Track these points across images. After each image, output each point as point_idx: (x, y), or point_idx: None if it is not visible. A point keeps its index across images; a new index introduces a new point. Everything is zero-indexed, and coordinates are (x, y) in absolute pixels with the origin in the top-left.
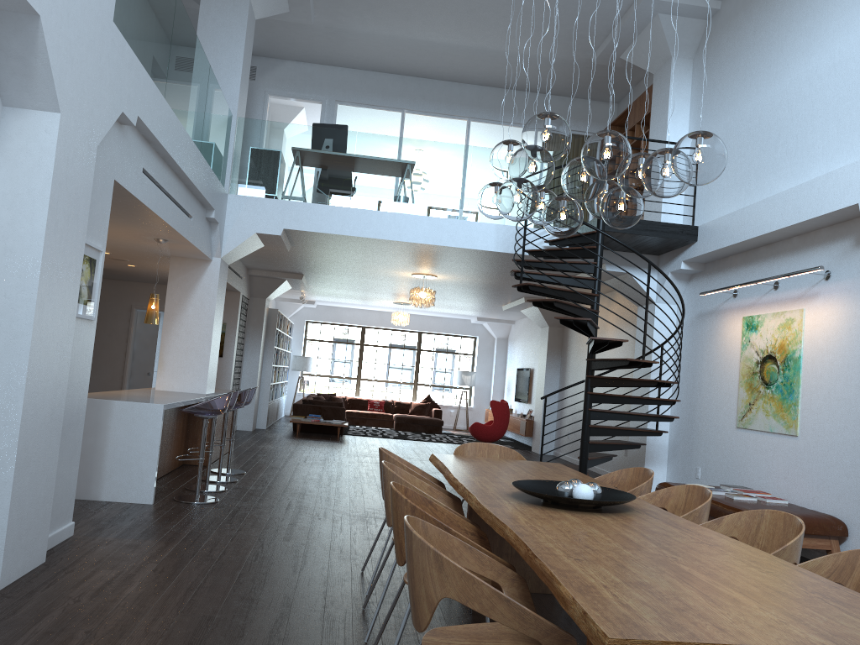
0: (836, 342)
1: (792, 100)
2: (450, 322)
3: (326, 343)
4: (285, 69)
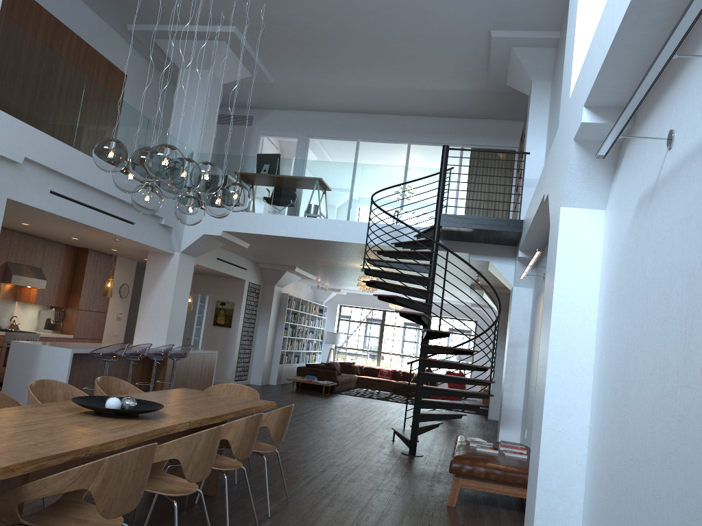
0: None
1: None
2: (453, 308)
3: (355, 323)
4: (272, 116)
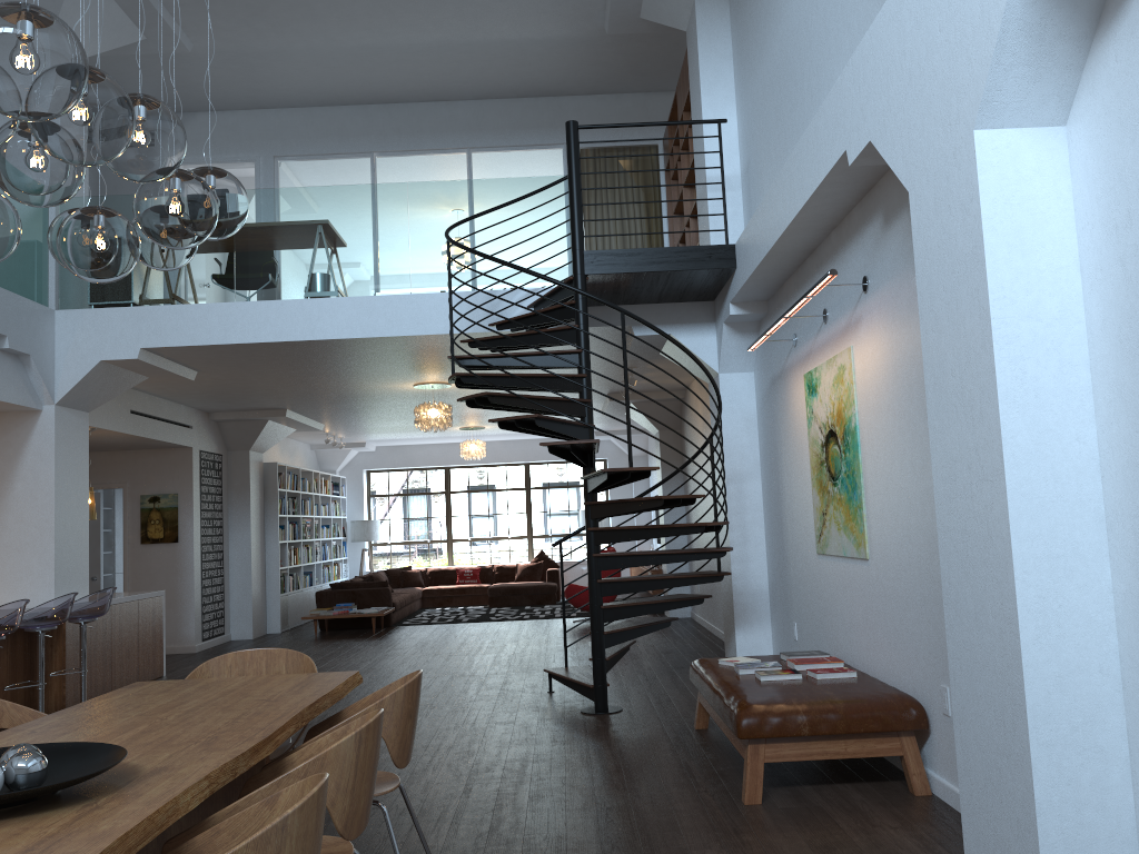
0: (885, 393)
1: (807, 14)
2: None
3: (398, 498)
4: (197, 125)
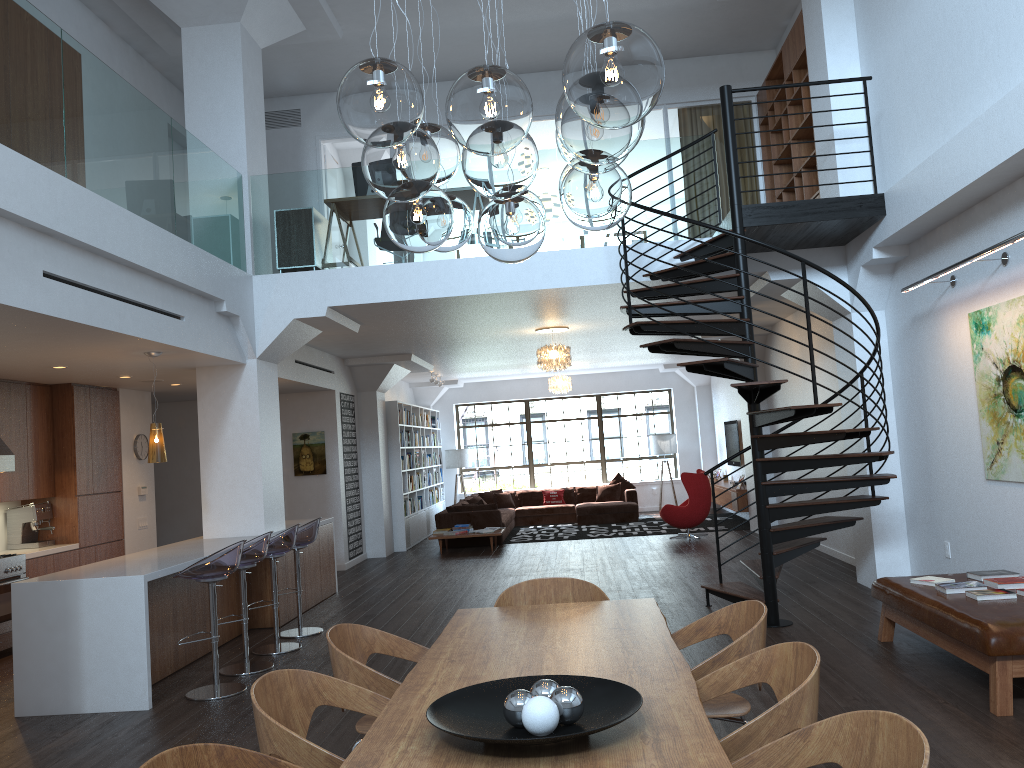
0: None
1: None
2: (633, 377)
3: (484, 428)
4: (334, 103)
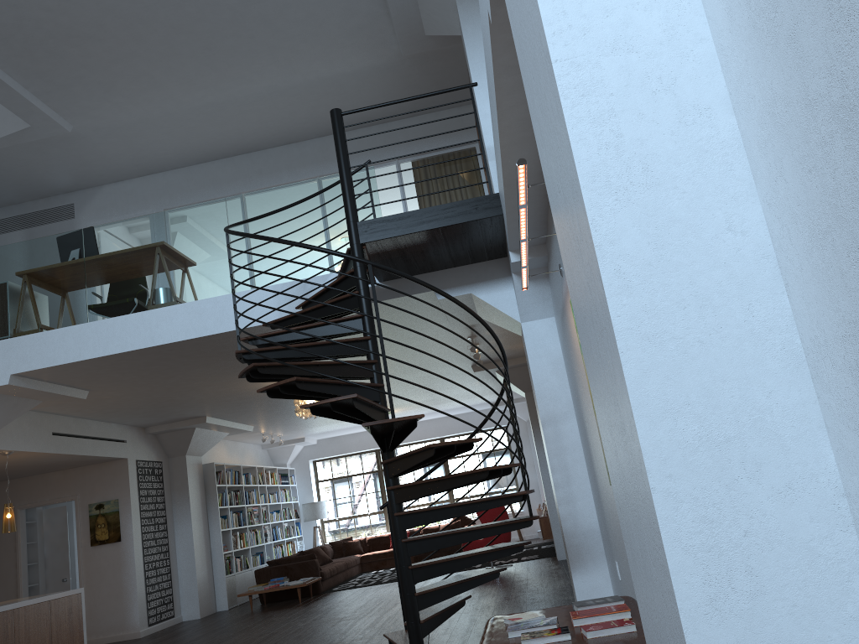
0: None
1: None
2: (470, 418)
3: (340, 480)
4: (103, 195)
